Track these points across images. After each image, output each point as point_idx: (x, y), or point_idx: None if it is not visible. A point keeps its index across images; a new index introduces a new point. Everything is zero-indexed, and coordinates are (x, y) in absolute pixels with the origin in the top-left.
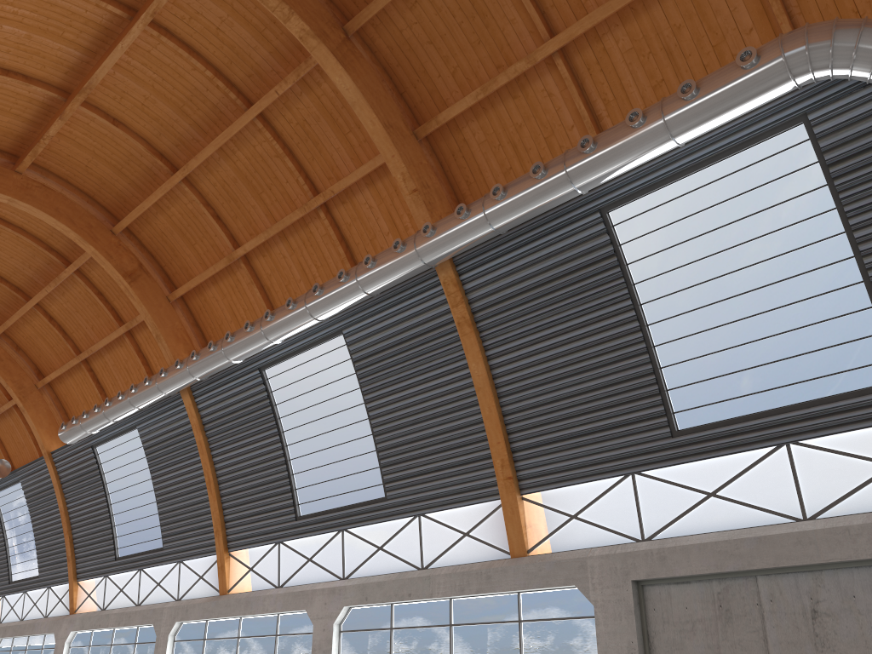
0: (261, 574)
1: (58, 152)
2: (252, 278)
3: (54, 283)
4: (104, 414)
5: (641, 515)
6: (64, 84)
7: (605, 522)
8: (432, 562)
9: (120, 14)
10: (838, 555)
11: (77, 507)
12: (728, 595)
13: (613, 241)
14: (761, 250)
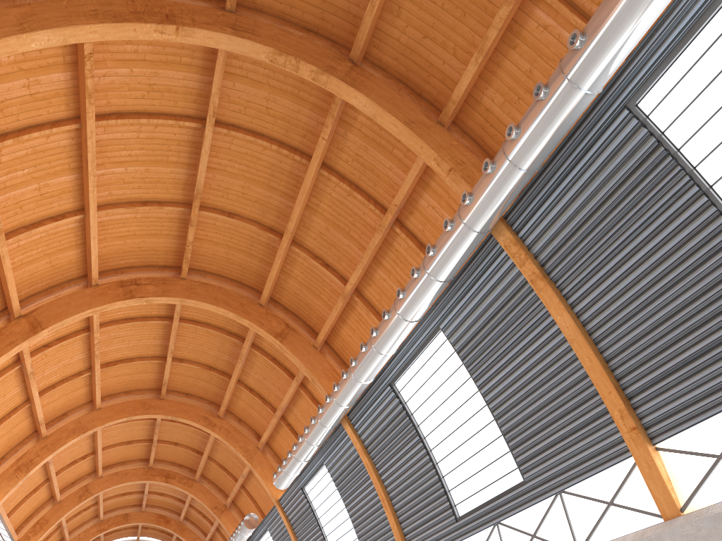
0: None
1: (205, 254)
2: (367, 307)
3: (240, 360)
4: (294, 457)
5: None
6: (186, 199)
7: None
8: None
9: (195, 126)
10: None
11: None
12: None
13: (653, 131)
14: None
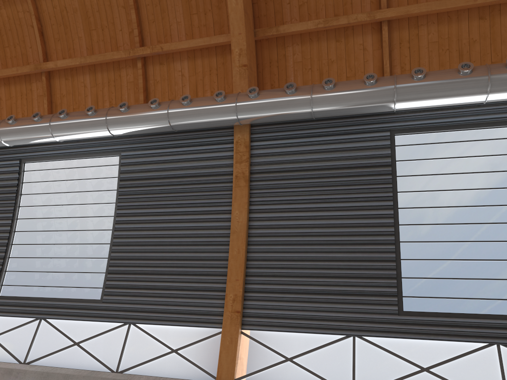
0: None
1: None
2: (47, 91)
3: None
4: None
5: (355, 372)
6: None
7: (319, 371)
8: (129, 368)
9: None
10: None
11: None
12: None
13: (392, 156)
14: (506, 197)
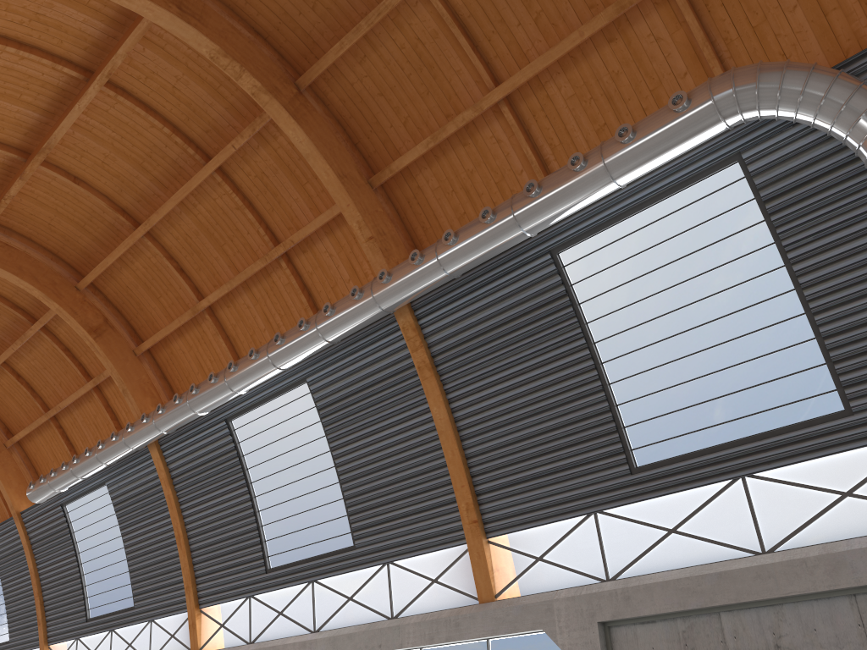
0: (232, 630)
1: (20, 211)
2: (217, 329)
3: (20, 341)
4: (72, 471)
5: (605, 554)
6: (24, 145)
7: (570, 563)
8: (401, 611)
9: (76, 75)
10: (797, 588)
11: (47, 567)
12: (693, 633)
13: (564, 281)
14: (707, 286)
